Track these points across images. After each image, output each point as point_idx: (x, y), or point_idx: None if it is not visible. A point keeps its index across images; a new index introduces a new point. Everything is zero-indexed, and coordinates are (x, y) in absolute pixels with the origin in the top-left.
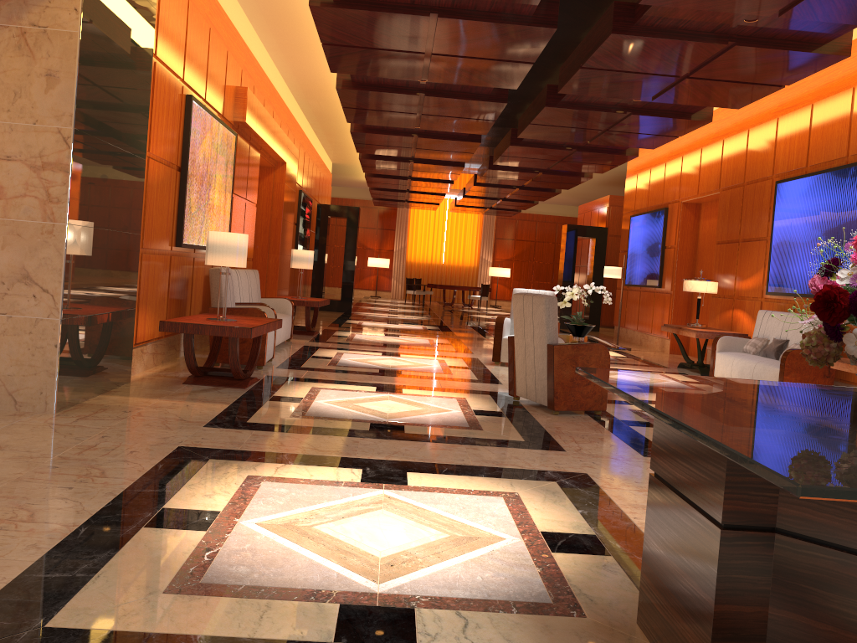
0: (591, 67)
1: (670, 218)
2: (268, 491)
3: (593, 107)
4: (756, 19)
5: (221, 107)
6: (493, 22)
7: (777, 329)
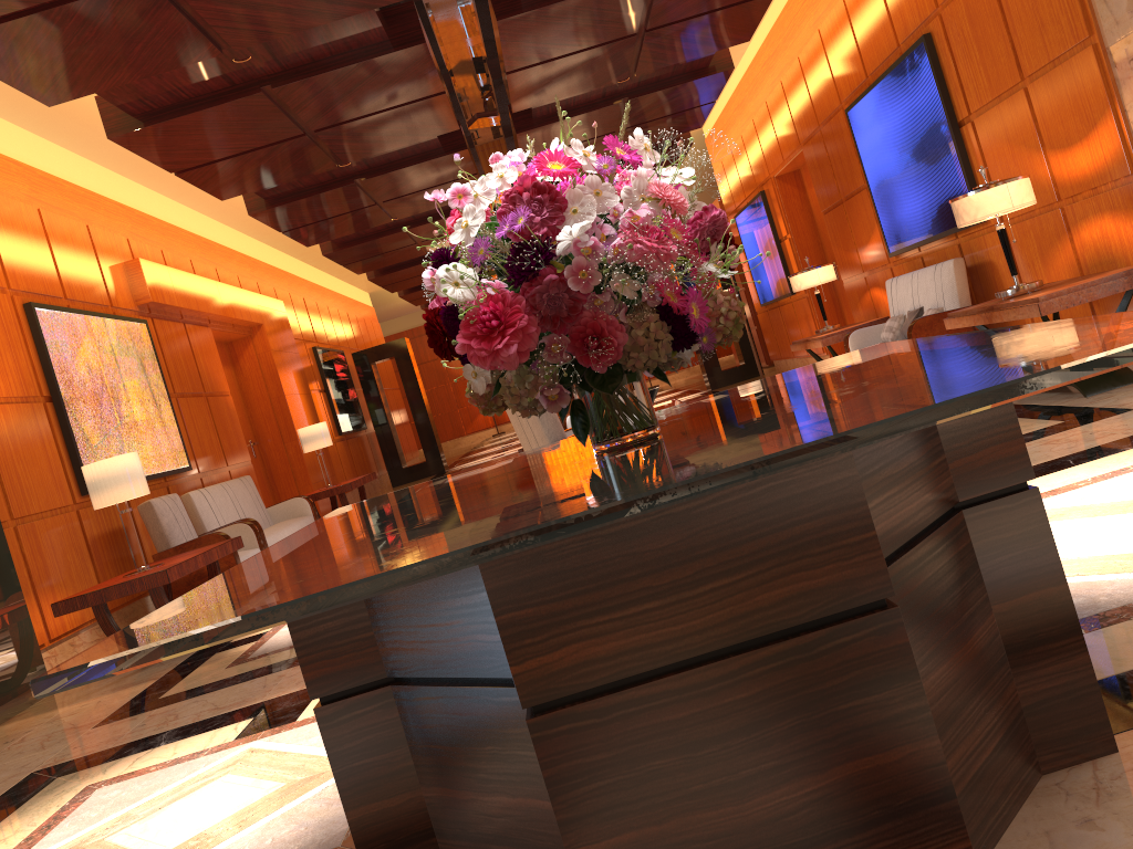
0: (517, 68)
1: (771, 203)
2: (92, 803)
3: (577, 110)
4: None
5: (104, 297)
6: (343, 66)
7: (908, 298)
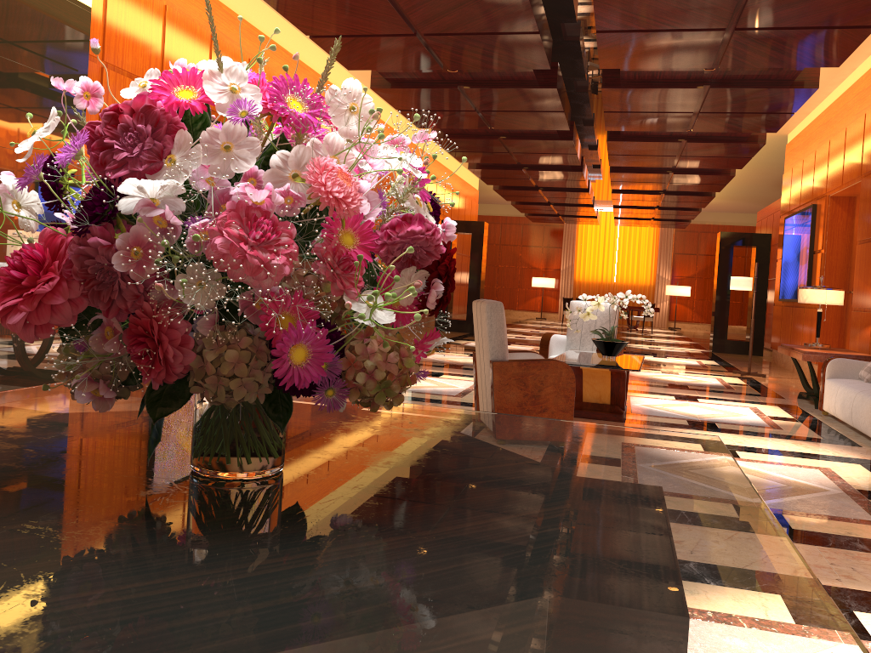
0: (607, 29)
1: (818, 217)
2: None
3: (661, 84)
4: None
5: None
6: None
7: None
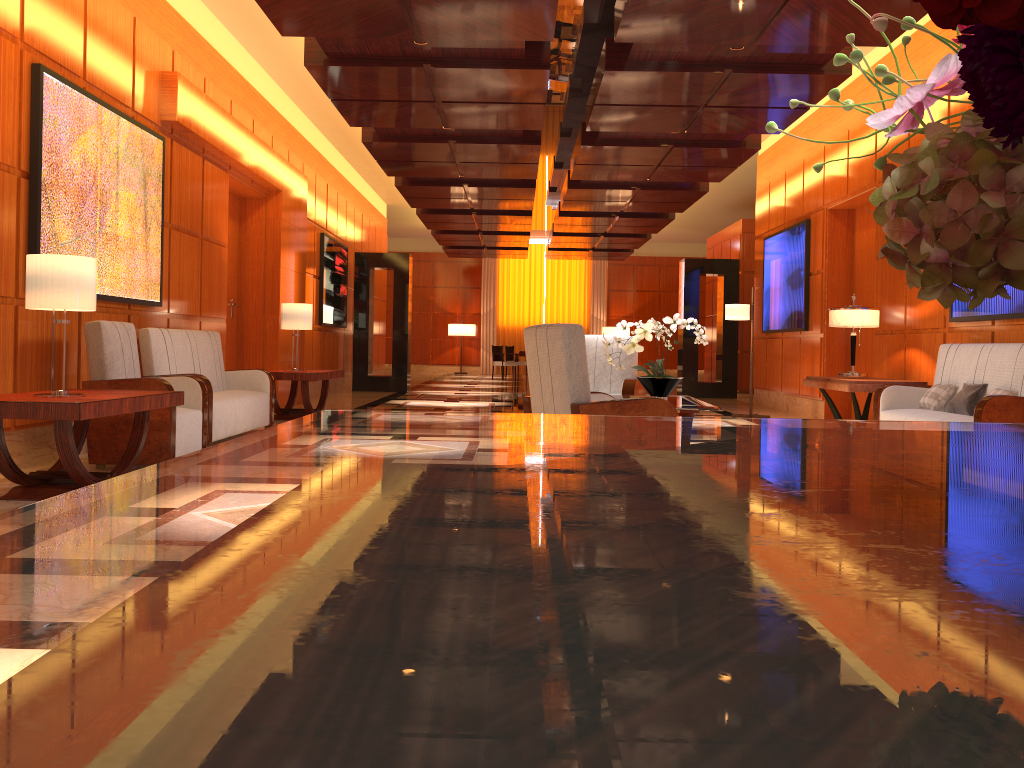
0: None
1: (814, 234)
2: None
3: (675, 66)
4: None
5: (127, 96)
6: None
7: (968, 370)
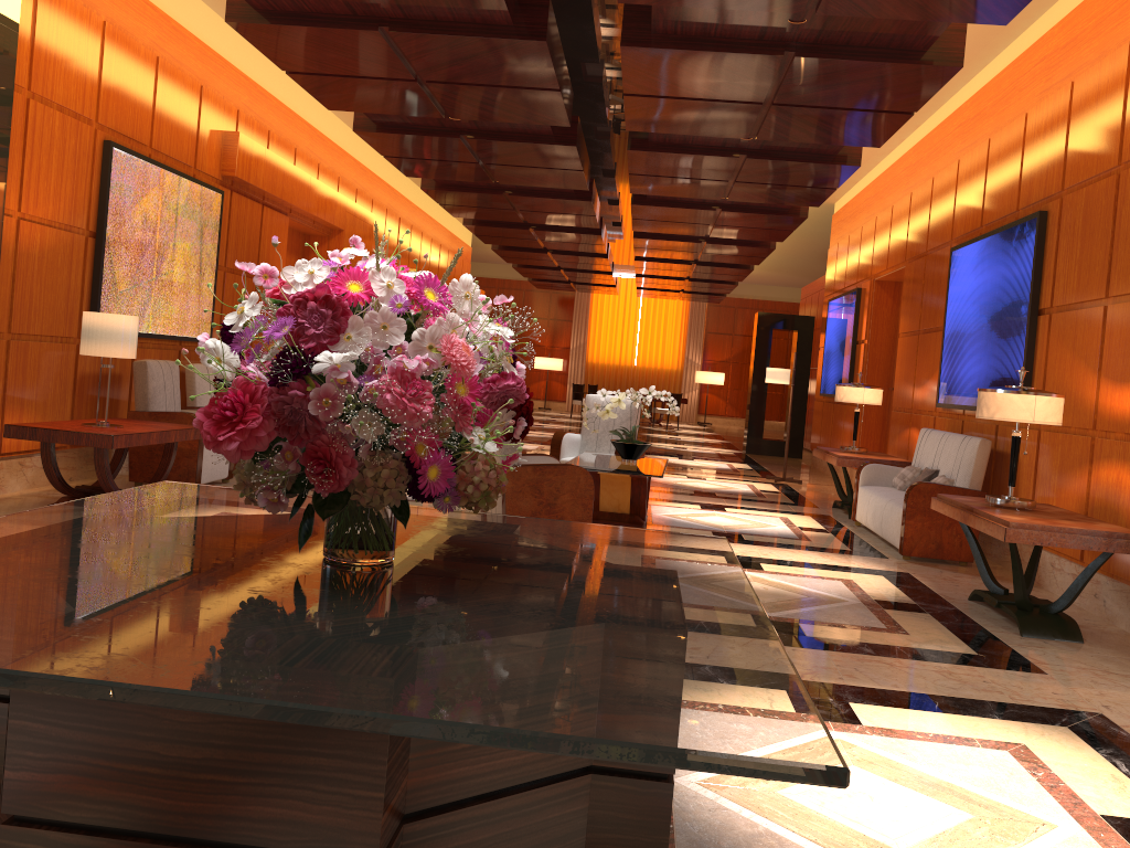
0: (636, 93)
1: (863, 303)
2: None
3: (693, 149)
4: (806, 19)
5: (190, 157)
6: (461, 35)
7: (931, 455)
